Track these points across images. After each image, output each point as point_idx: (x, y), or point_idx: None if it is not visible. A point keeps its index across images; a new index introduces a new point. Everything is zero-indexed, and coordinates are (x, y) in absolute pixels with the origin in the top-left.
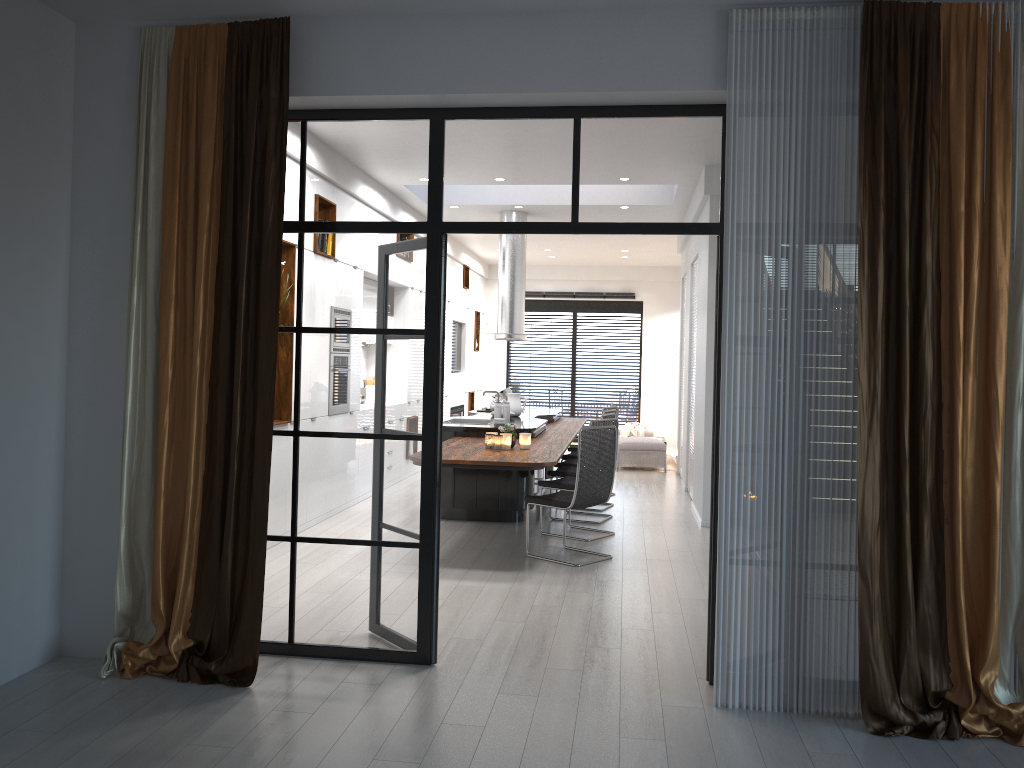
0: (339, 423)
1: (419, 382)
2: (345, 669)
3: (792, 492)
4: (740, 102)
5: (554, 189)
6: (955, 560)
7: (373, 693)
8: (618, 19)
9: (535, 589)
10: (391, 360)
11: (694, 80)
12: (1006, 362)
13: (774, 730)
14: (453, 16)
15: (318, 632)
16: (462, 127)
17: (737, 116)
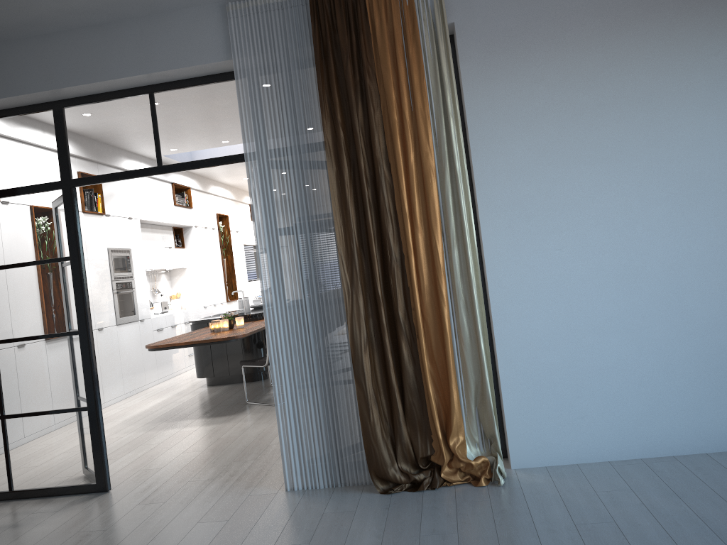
0: (22, 331)
1: (72, 293)
2: (43, 503)
3: (315, 332)
4: (243, 66)
5: (143, 145)
6: (422, 363)
7: (47, 518)
8: (156, 21)
9: (231, 426)
10: (51, 281)
11: (212, 55)
12: (440, 219)
13: (313, 501)
14: (46, 35)
15: (28, 480)
16: (75, 111)
17: (242, 76)
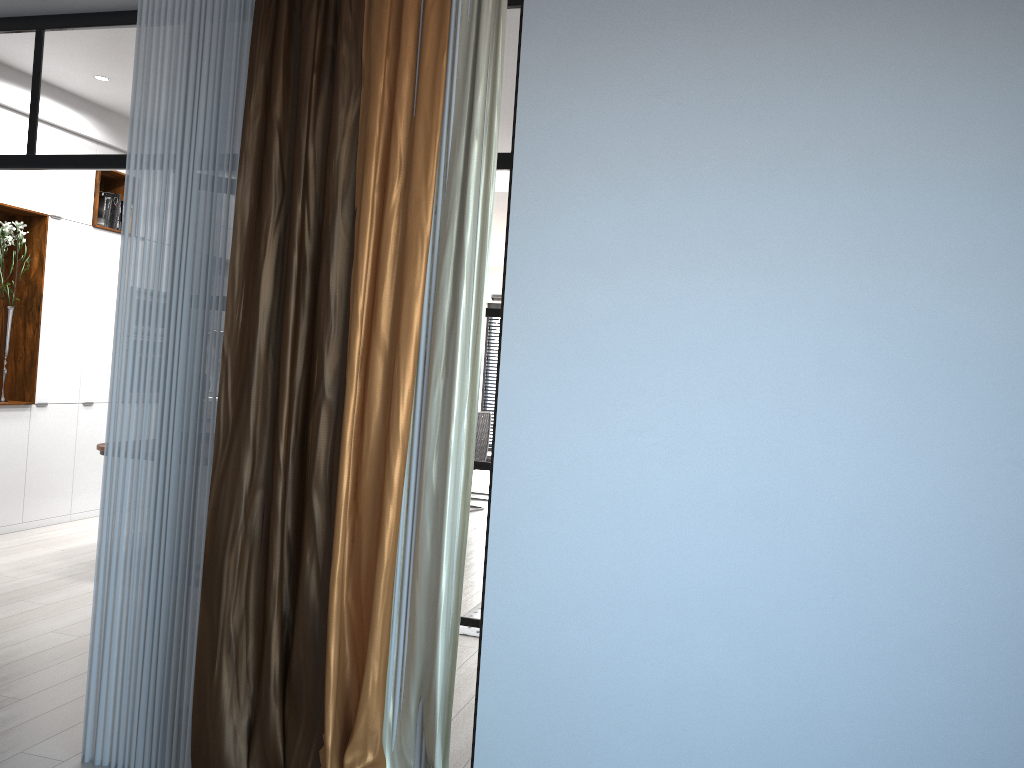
0: None
1: None
2: None
3: (179, 492)
4: None
5: (12, 116)
6: (329, 595)
7: None
8: None
9: None
10: None
11: None
12: (417, 330)
13: None
14: None
15: None
16: None
17: (149, 13)
